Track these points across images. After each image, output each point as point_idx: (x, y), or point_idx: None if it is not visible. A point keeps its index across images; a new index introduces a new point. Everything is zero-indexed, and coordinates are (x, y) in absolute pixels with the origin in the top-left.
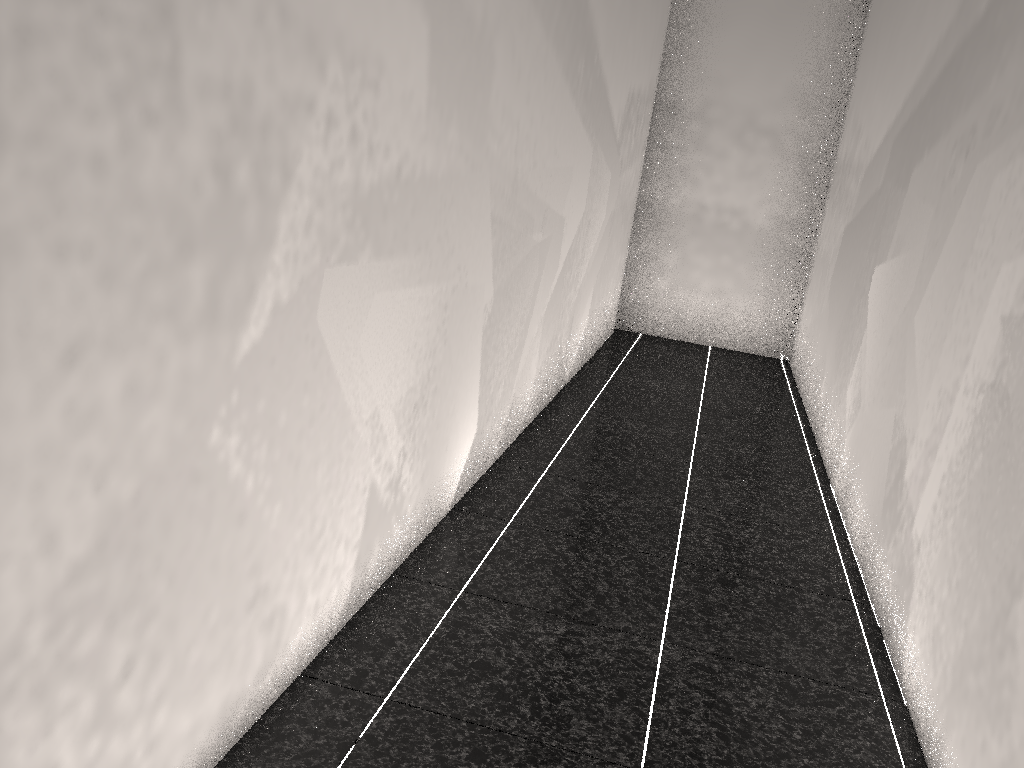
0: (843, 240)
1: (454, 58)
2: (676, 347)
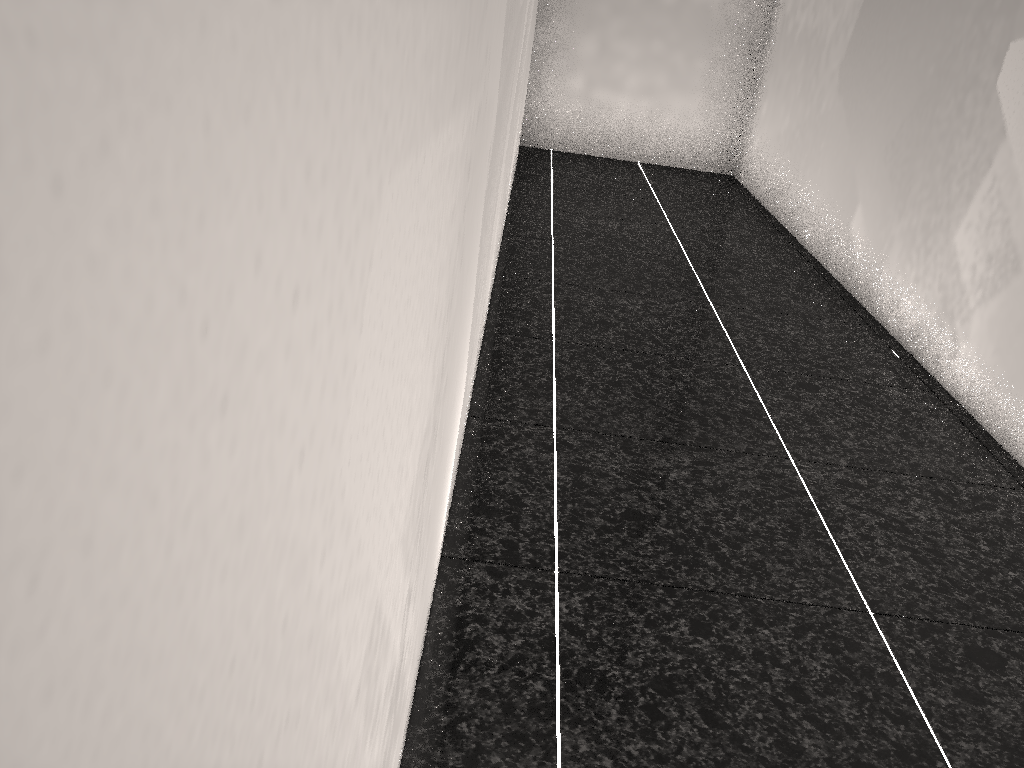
0: (867, 8)
1: None
2: (602, 167)
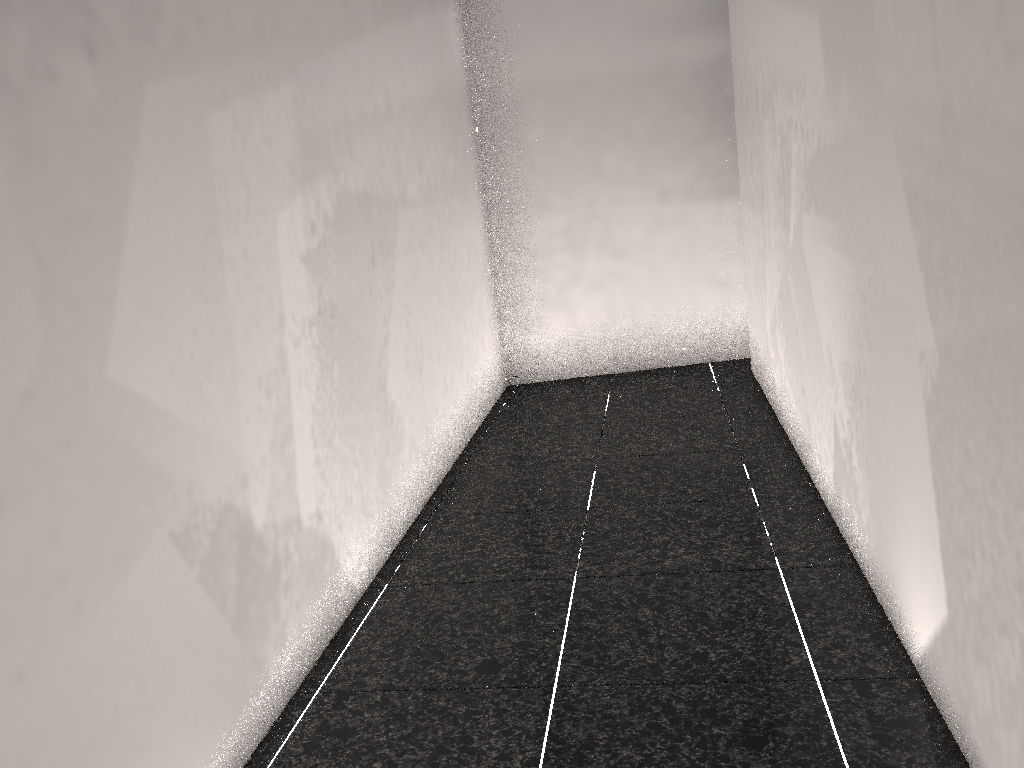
0: None
1: (835, 21)
2: None
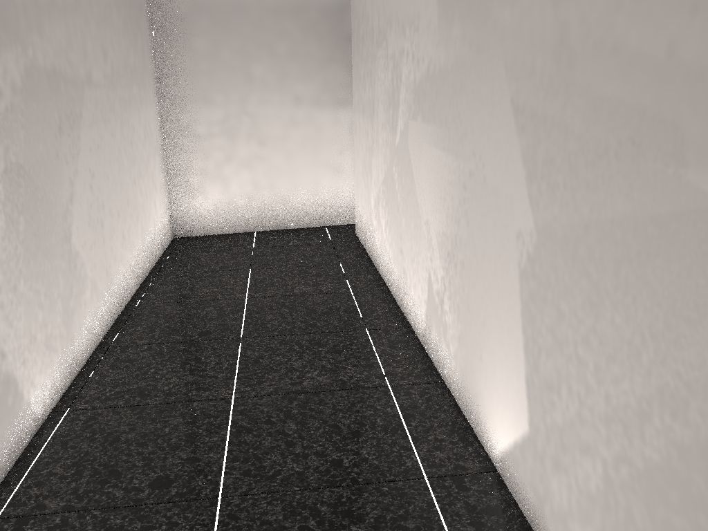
0: None
1: None
2: None
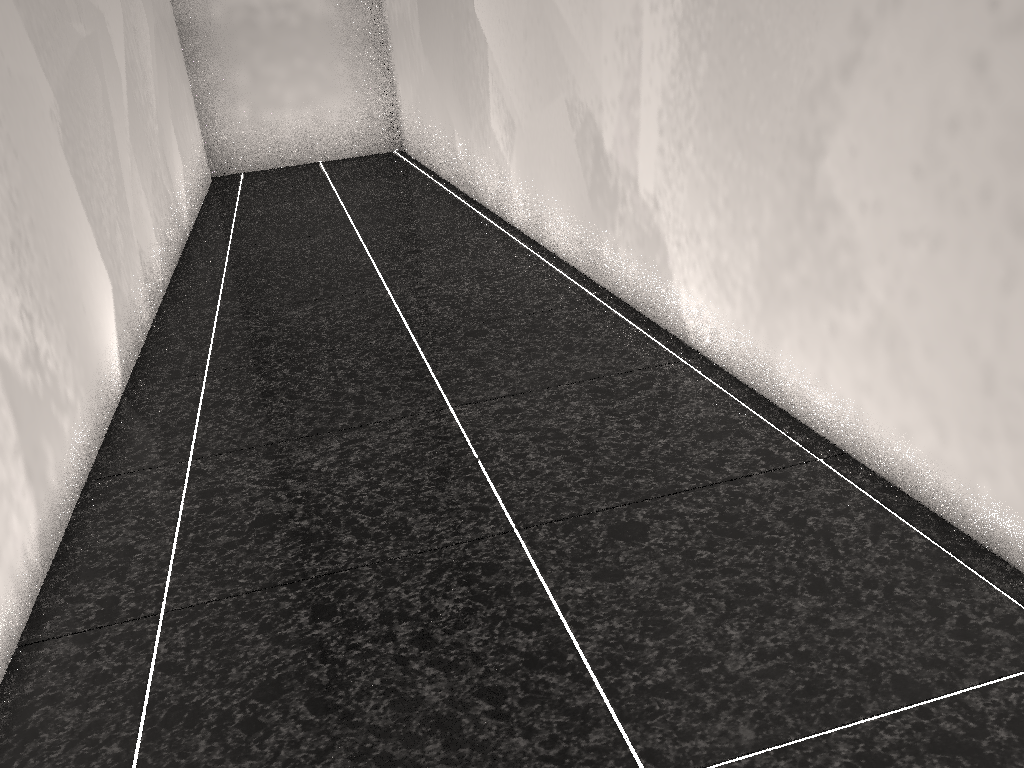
0: None
1: None
2: (287, 172)
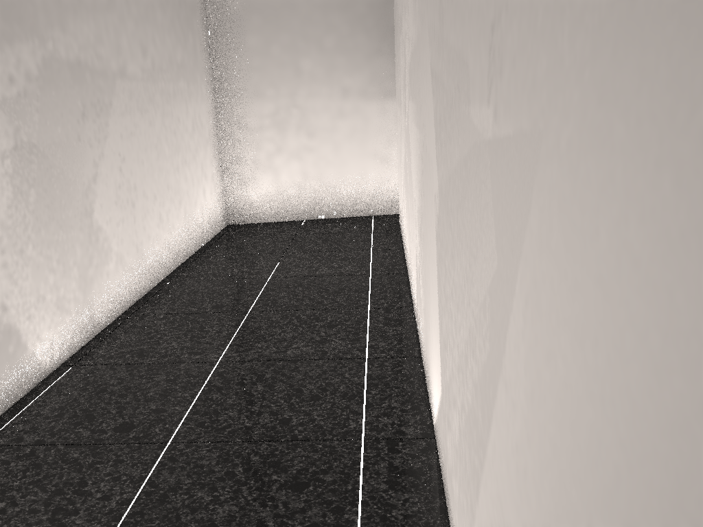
0: None
1: None
2: None
